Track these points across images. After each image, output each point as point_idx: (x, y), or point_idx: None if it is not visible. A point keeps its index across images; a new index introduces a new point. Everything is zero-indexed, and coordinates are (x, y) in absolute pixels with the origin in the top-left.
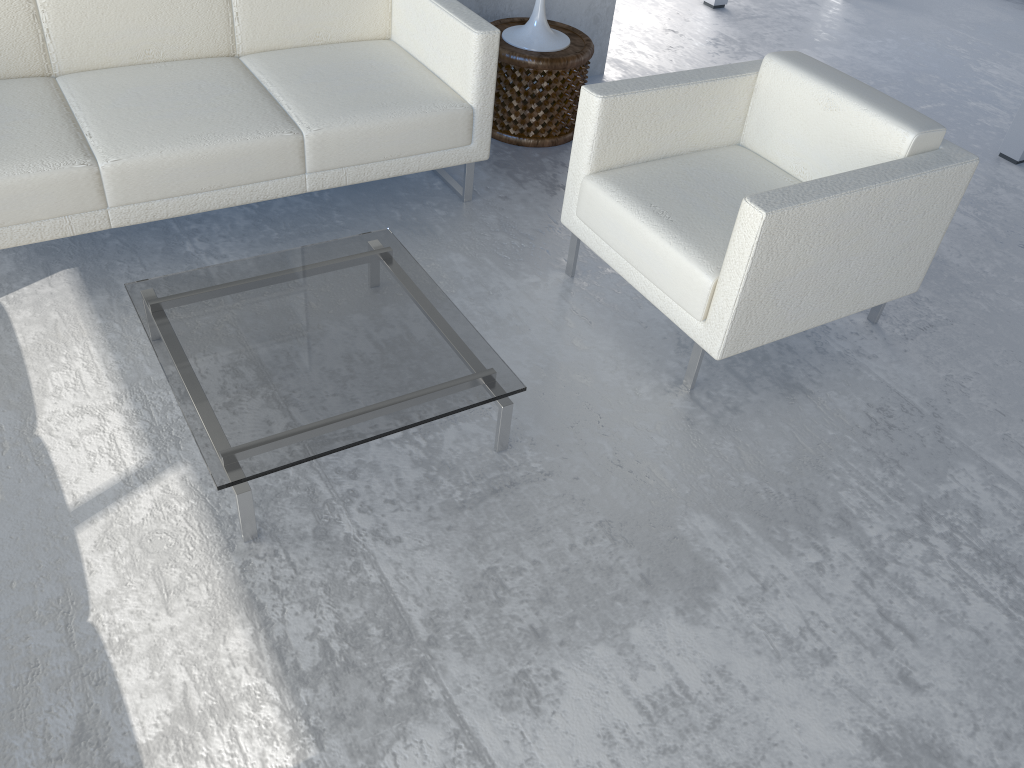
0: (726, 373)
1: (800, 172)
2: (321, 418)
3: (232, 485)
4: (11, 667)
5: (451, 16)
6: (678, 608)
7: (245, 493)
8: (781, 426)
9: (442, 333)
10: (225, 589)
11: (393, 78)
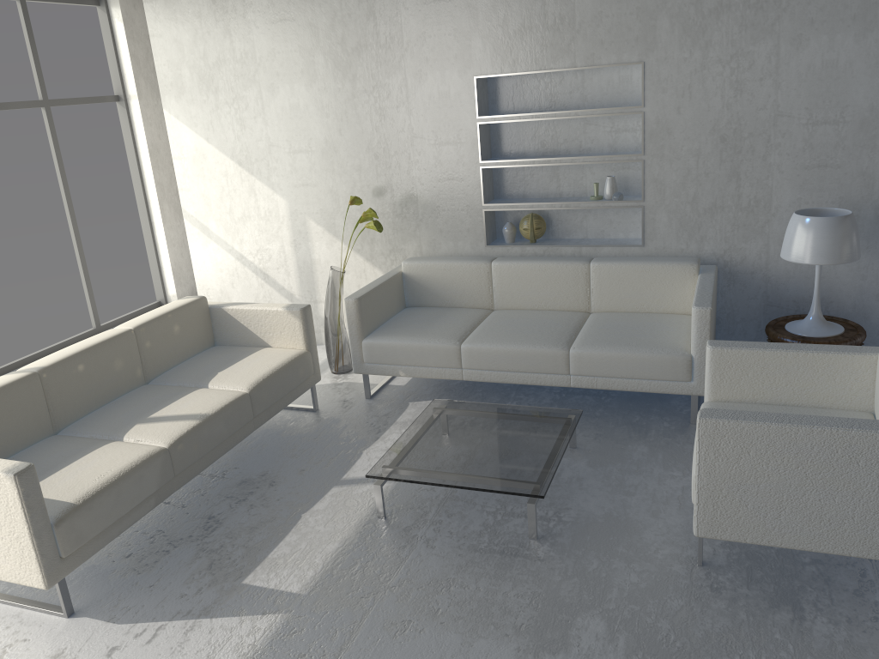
0: (743, 569)
1: None
2: (434, 469)
3: (372, 477)
4: (267, 515)
5: (693, 298)
6: (520, 648)
7: (377, 485)
8: (739, 613)
9: (537, 459)
10: (351, 528)
11: (657, 333)
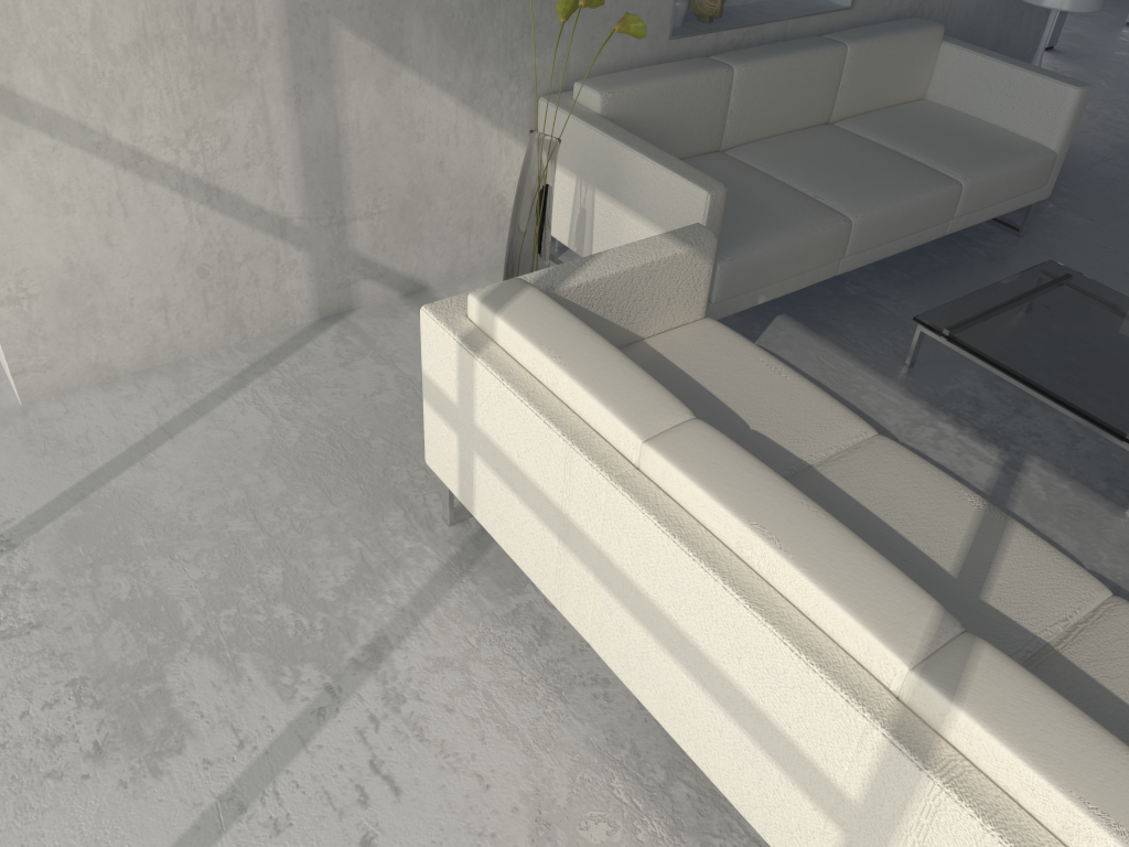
0: None
1: None
2: None
3: None
4: None
5: (1038, 76)
6: None
7: None
8: None
9: None
10: None
11: (979, 133)
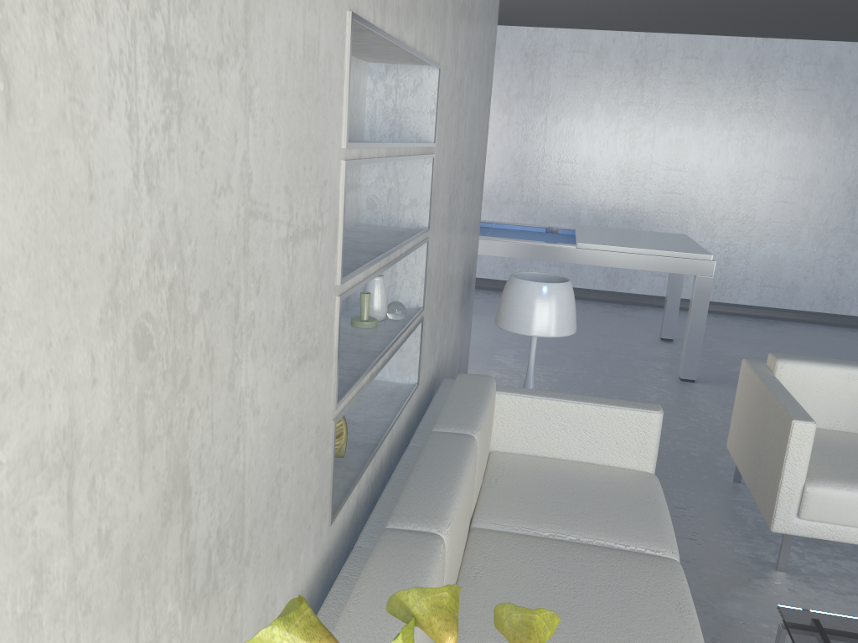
0: None
1: (834, 425)
2: None
3: None
4: None
5: (616, 407)
6: None
7: None
8: None
9: None
10: None
11: (594, 479)
